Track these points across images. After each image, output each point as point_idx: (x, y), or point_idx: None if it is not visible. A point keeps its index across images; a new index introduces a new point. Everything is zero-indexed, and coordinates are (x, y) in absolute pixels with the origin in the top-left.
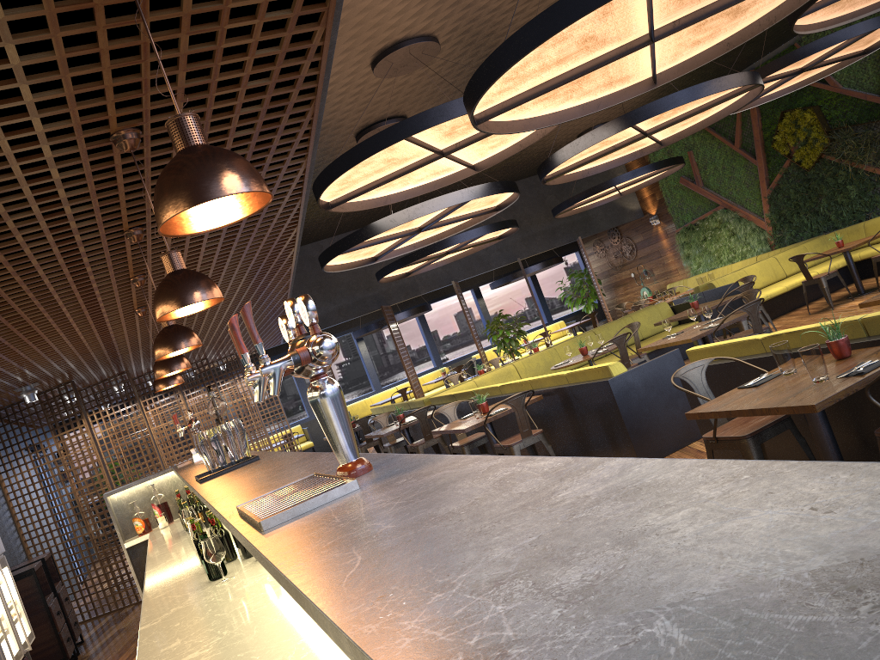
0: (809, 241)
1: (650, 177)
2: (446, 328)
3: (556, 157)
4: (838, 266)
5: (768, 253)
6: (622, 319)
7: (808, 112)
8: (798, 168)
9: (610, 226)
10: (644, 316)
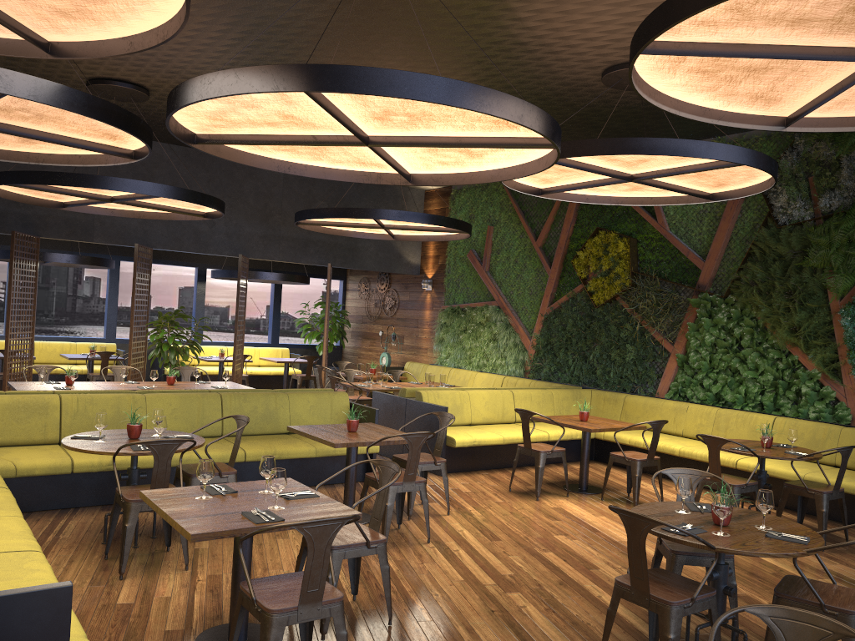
0: (562, 388)
1: (432, 233)
2: (163, 299)
3: (179, 93)
4: (575, 436)
5: (517, 380)
6: (274, 393)
7: (623, 241)
8: (588, 299)
9: (376, 268)
10: (306, 402)
